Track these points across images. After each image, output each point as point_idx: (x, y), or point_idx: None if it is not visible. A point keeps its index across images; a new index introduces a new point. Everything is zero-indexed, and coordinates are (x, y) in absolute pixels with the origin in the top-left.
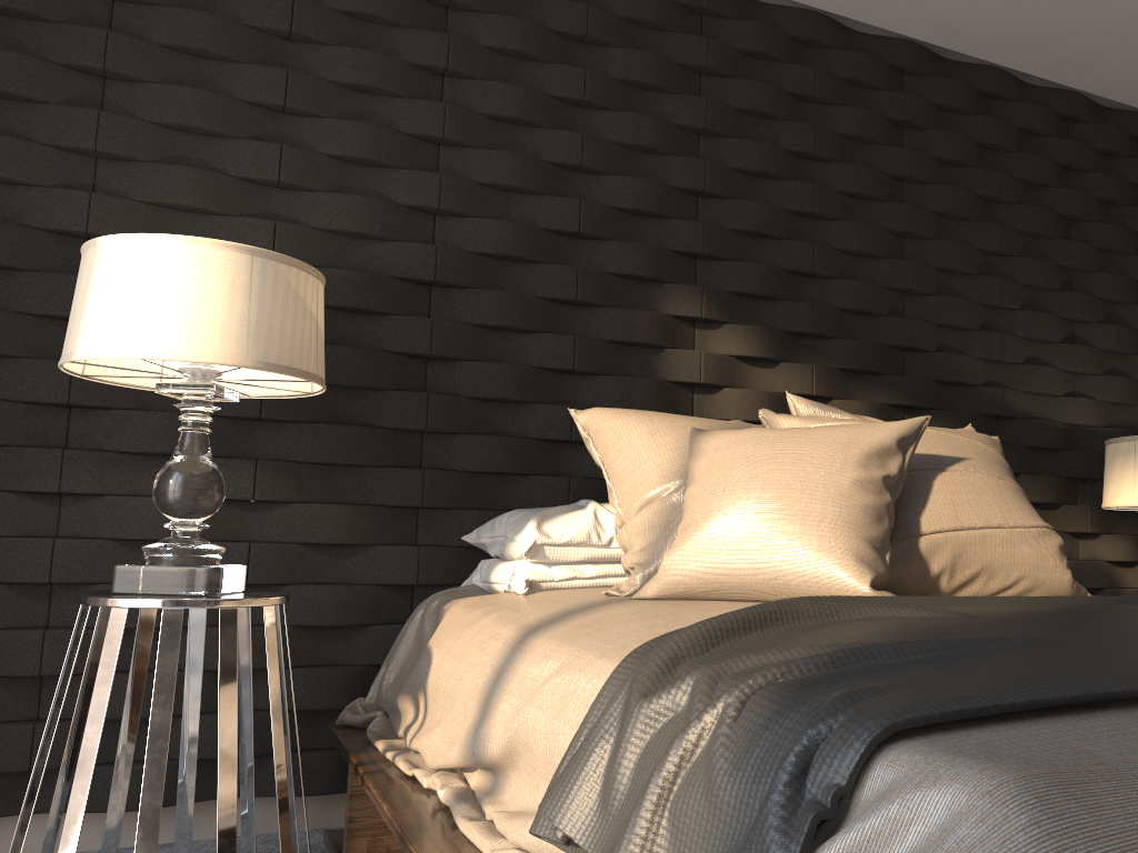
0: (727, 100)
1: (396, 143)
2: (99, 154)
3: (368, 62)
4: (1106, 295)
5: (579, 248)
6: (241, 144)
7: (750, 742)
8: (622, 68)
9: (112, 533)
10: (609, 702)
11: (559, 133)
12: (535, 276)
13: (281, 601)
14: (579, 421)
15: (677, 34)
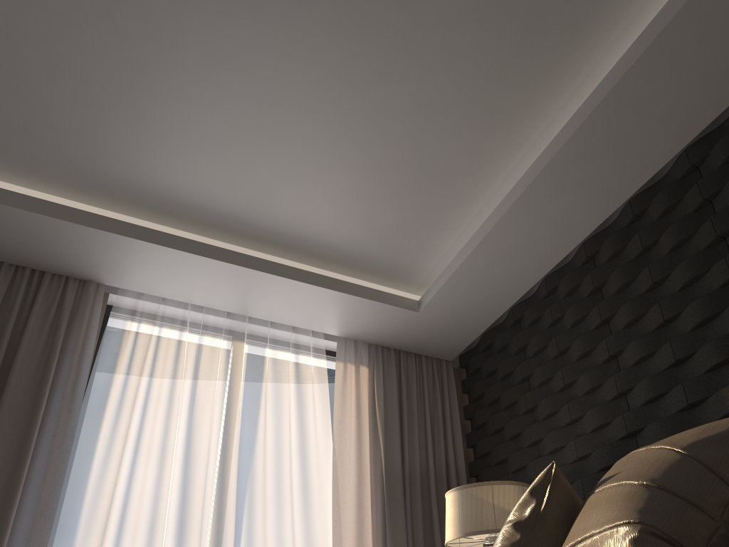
0: (727, 203)
1: (598, 372)
2: (536, 442)
3: (578, 343)
4: None
5: (687, 366)
6: (561, 411)
7: None
8: (665, 246)
9: None
10: None
11: (650, 310)
12: (669, 400)
13: None
14: None
15: (684, 197)
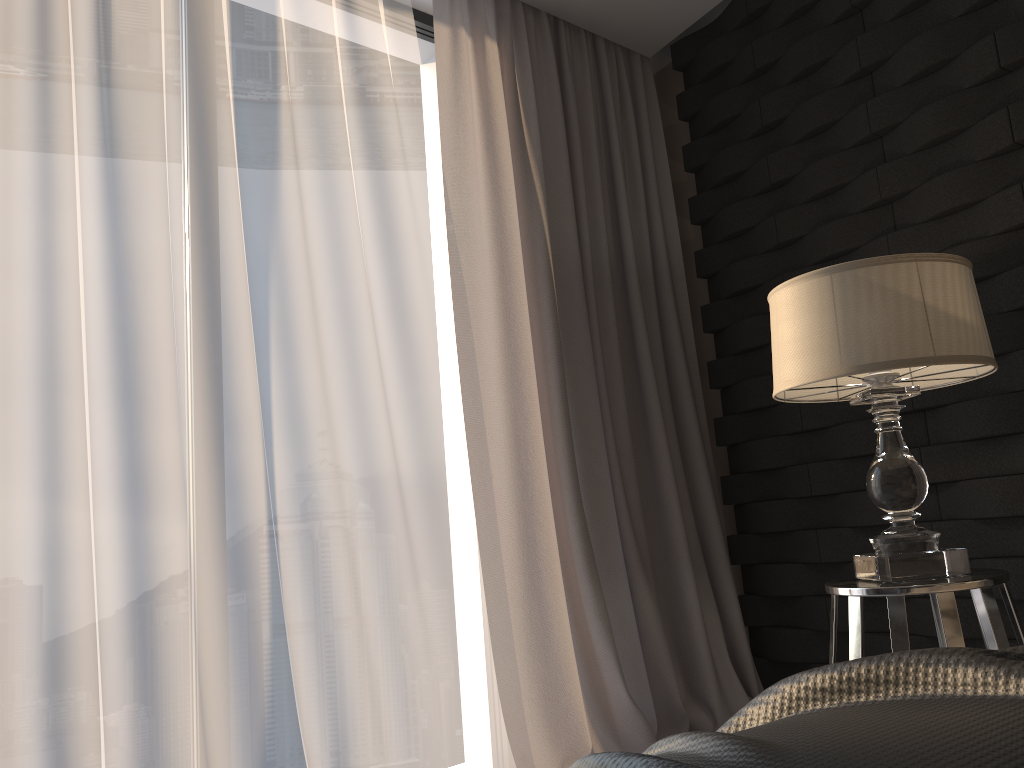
0: None
1: None
2: (889, 200)
3: None
4: None
5: None
6: (977, 128)
7: None
8: None
9: (970, 514)
10: None
11: None
12: None
13: (960, 587)
14: None
15: None
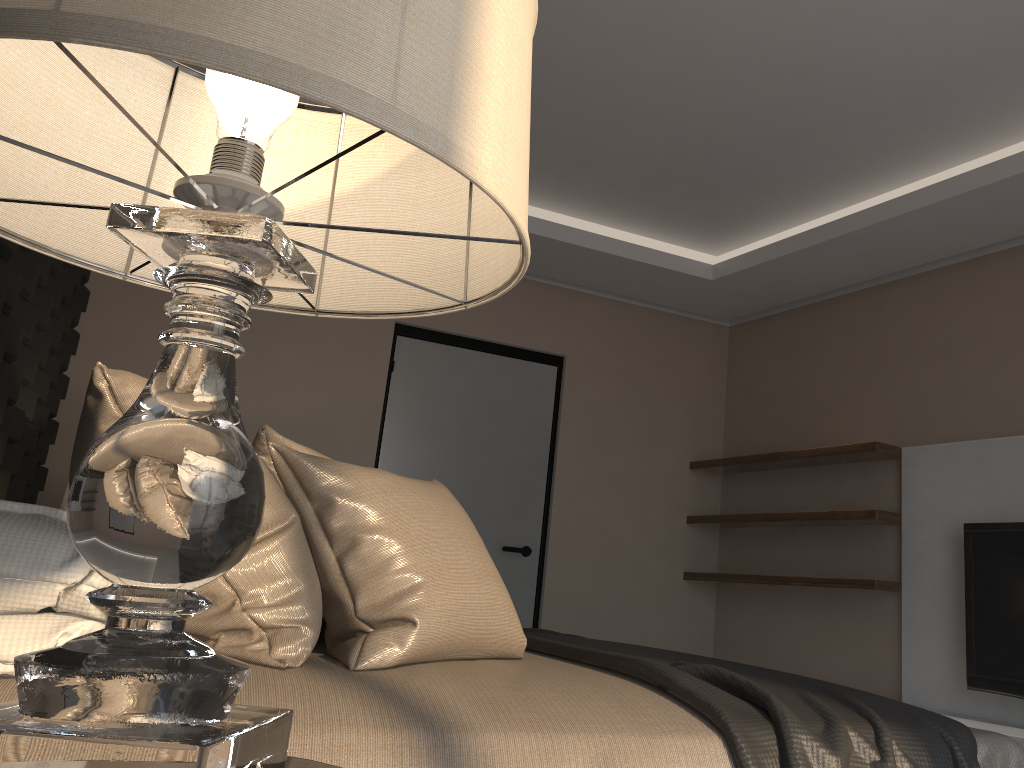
0: None
1: None
2: None
3: None
4: (67, 293)
5: None
6: None
7: (922, 755)
8: None
9: None
10: (800, 763)
11: None
12: None
13: None
14: (117, 389)
15: None
